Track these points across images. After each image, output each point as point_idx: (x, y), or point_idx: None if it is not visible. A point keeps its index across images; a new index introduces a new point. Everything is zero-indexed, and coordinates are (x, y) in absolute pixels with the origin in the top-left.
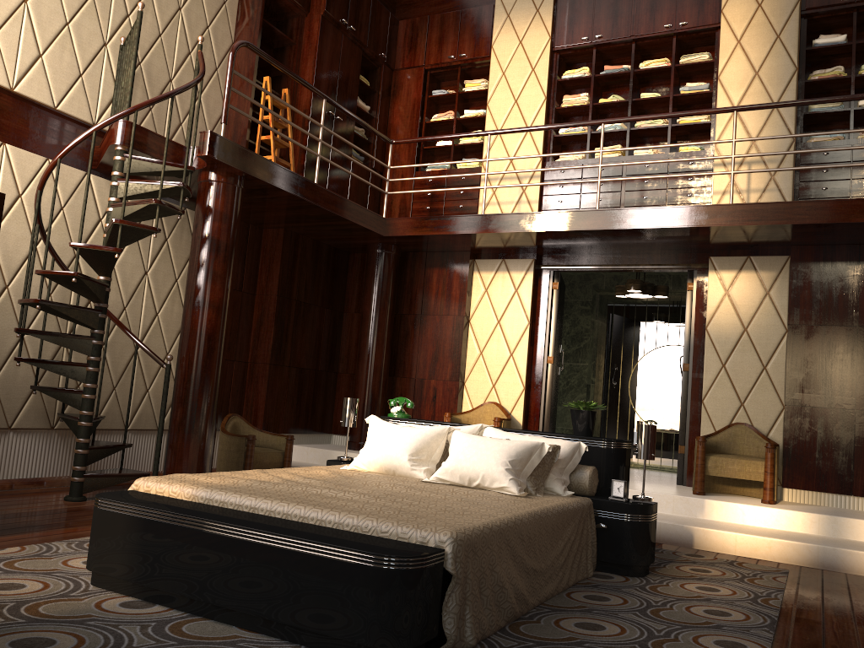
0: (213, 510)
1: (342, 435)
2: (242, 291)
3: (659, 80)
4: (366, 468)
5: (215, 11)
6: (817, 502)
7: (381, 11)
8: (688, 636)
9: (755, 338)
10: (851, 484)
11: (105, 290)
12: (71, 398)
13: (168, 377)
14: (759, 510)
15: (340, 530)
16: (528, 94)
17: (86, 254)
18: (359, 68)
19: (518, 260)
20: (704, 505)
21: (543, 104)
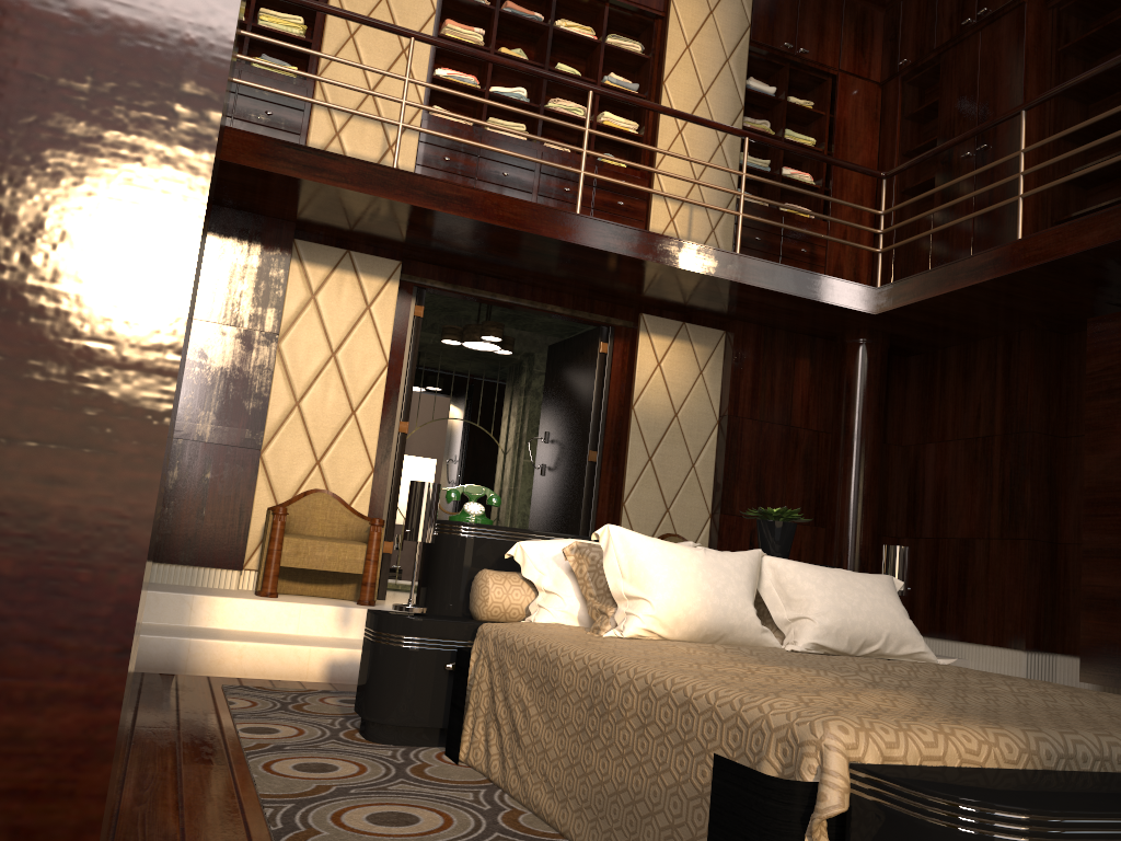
0: None
1: None
2: None
3: (565, 53)
4: (667, 633)
5: None
6: None
7: None
8: None
9: (686, 427)
10: None
11: None
12: None
13: None
14: None
15: None
16: None
17: None
18: None
19: (375, 258)
20: None
21: (431, 20)
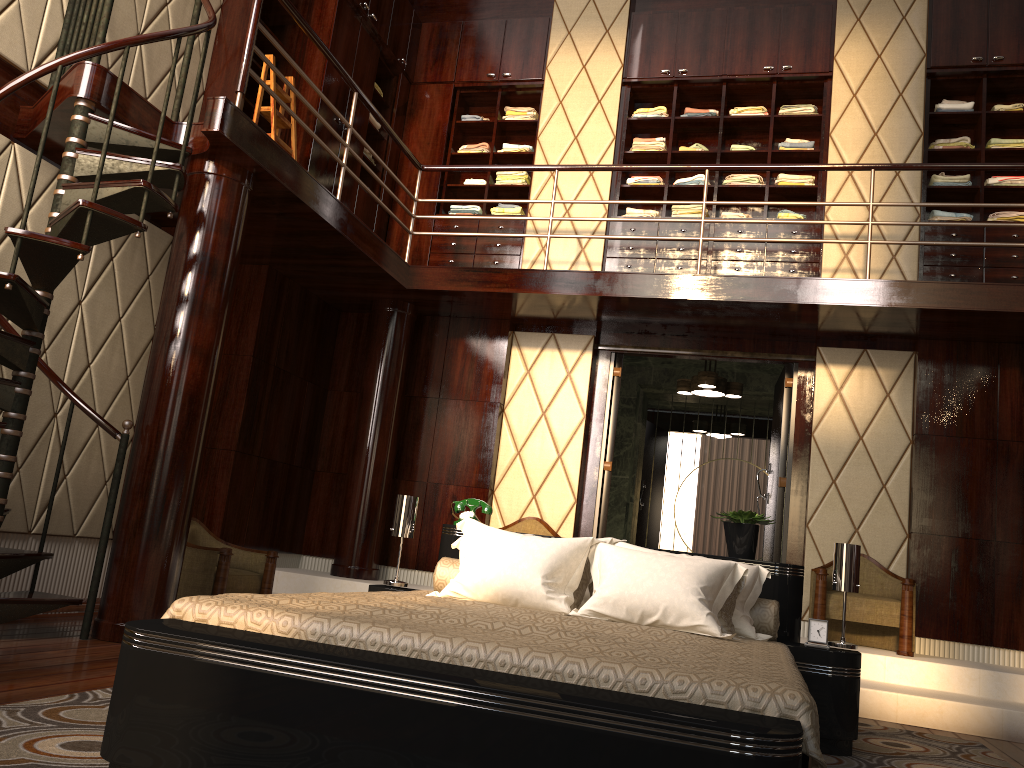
0: (354, 653)
1: (316, 557)
2: None
3: (749, 133)
4: (471, 596)
5: None
6: (950, 654)
7: (405, 5)
8: None
9: (873, 449)
10: (992, 633)
11: (43, 312)
12: None
13: (123, 454)
14: (905, 664)
15: (598, 689)
16: (592, 130)
17: (27, 250)
18: (374, 71)
19: (573, 335)
20: None
21: (612, 144)
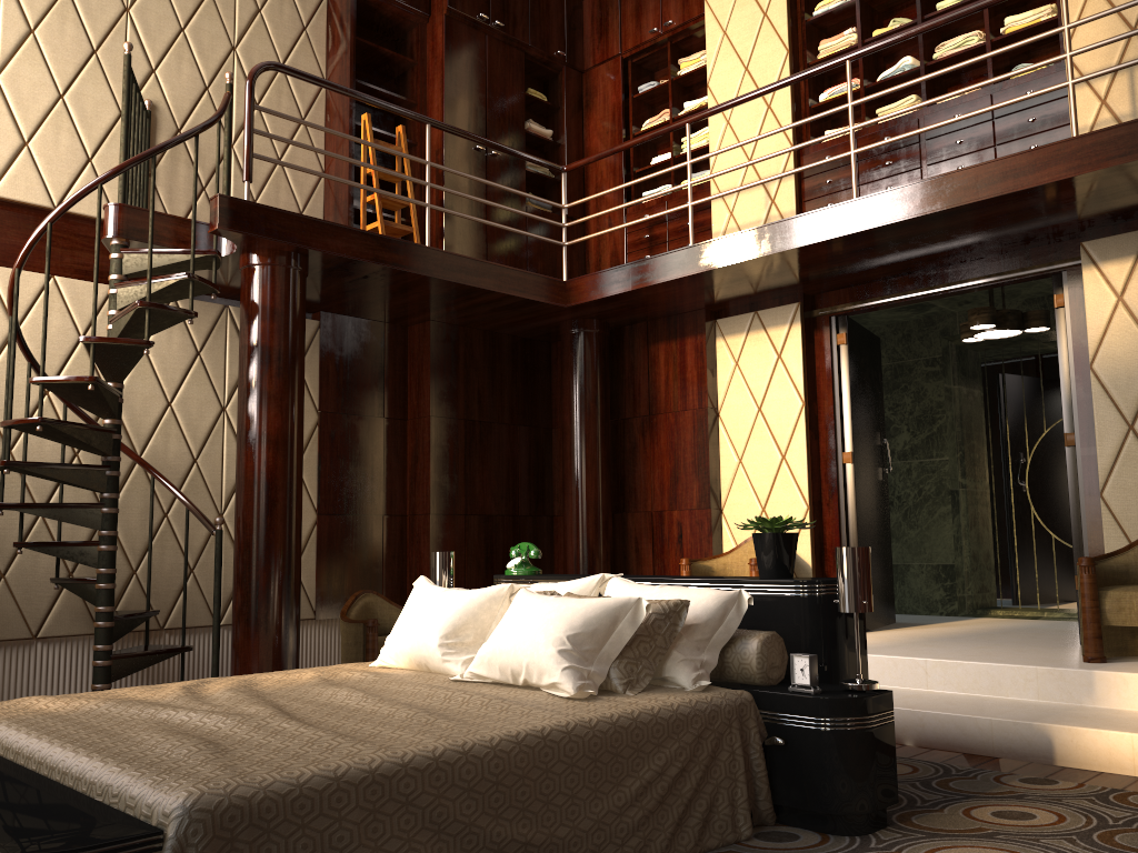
0: None
1: None
2: (384, 417)
3: None
4: (395, 663)
5: (290, 42)
6: None
7: None
8: None
9: None
10: None
11: (112, 438)
12: (87, 591)
13: (219, 548)
14: None
15: (70, 792)
16: (762, 52)
17: (60, 391)
18: (521, 79)
19: (776, 308)
20: (1094, 682)
21: (785, 61)
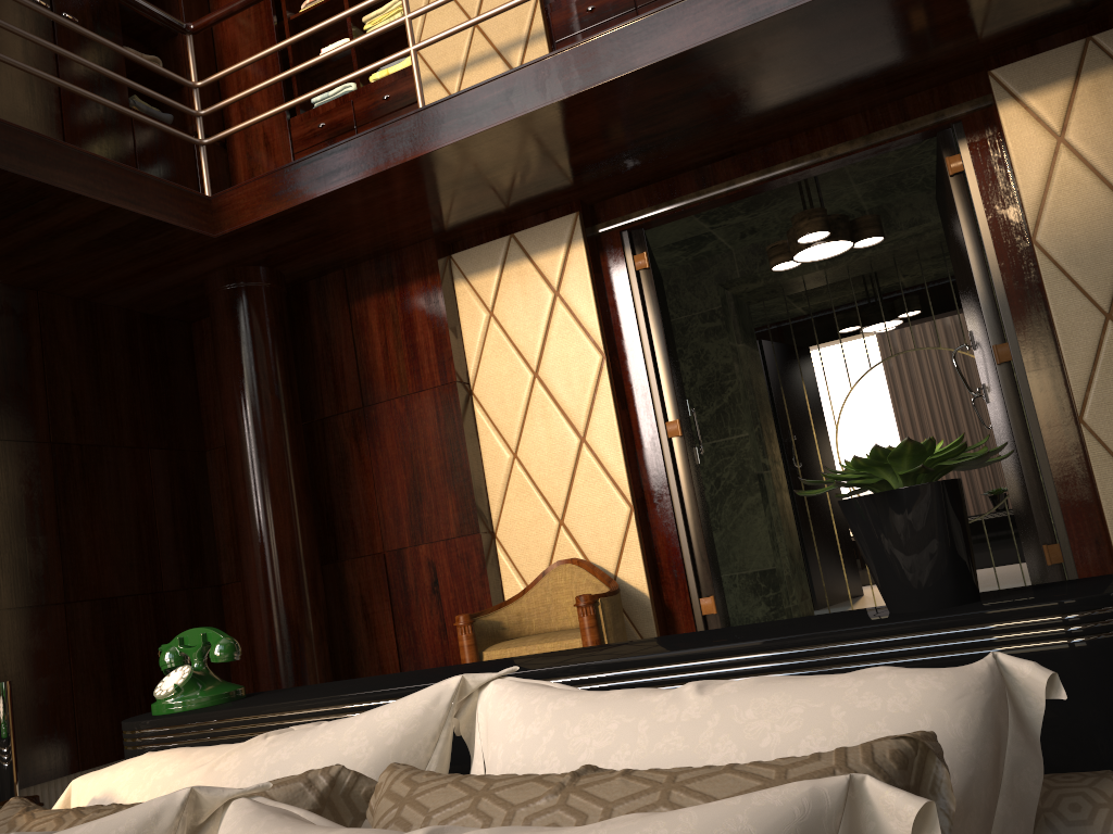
0: None
1: None
2: None
3: None
4: None
5: None
6: None
7: None
8: None
9: None
10: None
11: None
12: None
13: None
14: None
15: None
16: None
17: None
18: None
19: (544, 226)
20: None
21: None
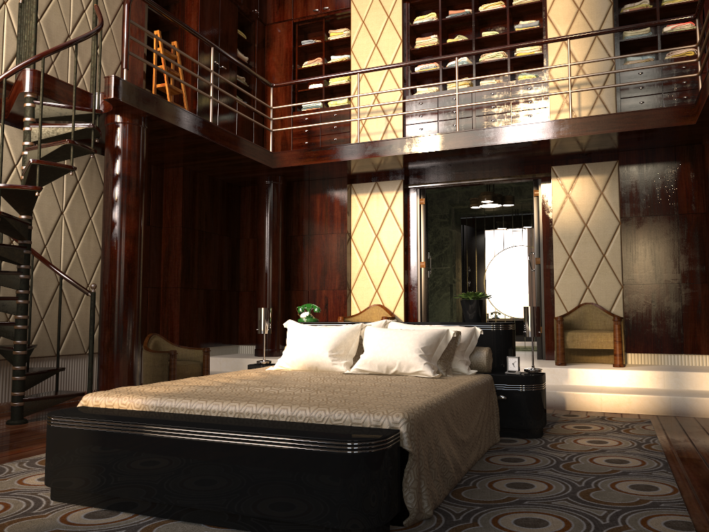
0: (167, 416)
1: (247, 345)
2: (150, 225)
3: (495, 21)
4: (290, 367)
5: None
6: (655, 362)
7: None
8: (605, 484)
9: (594, 232)
10: (682, 345)
11: (28, 228)
12: (4, 330)
13: (93, 304)
14: (614, 373)
15: (294, 422)
16: (386, 38)
17: (7, 194)
18: (236, 23)
19: (389, 181)
20: (568, 373)
21: (400, 46)
